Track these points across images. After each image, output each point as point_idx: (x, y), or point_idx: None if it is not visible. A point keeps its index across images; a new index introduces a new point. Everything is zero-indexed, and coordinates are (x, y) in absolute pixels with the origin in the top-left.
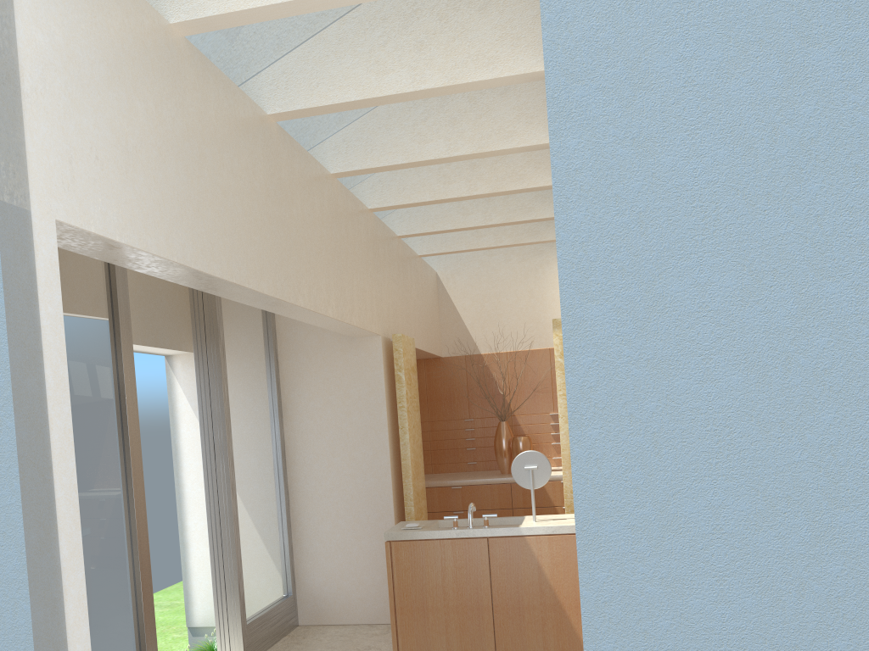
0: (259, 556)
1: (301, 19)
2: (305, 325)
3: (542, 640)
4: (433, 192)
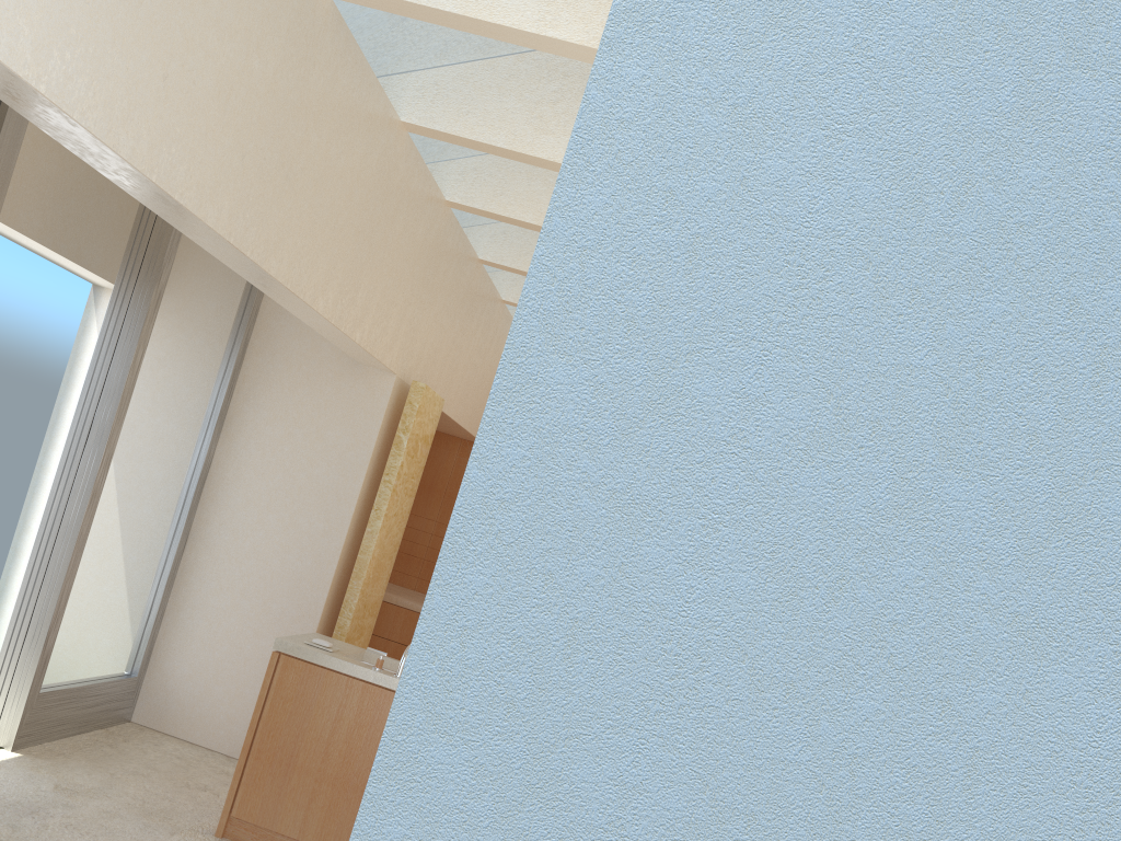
0: (103, 605)
1: None
2: (300, 321)
3: None
4: (538, 214)
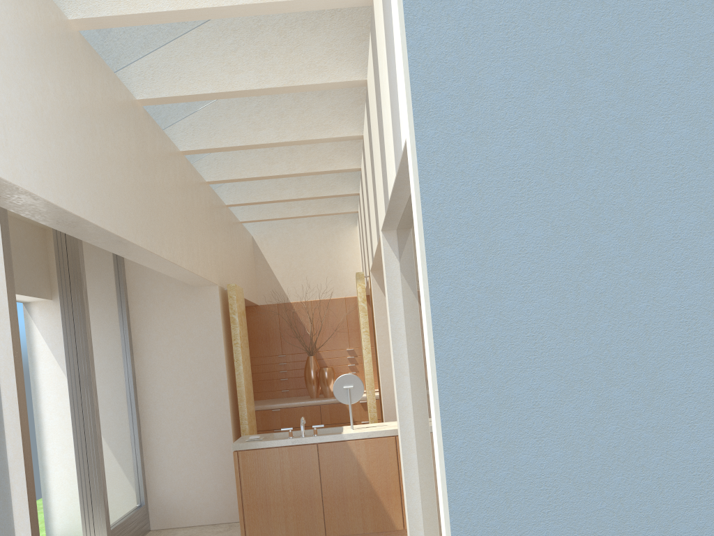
0: (118, 472)
1: (168, 24)
2: (152, 277)
3: (362, 522)
4: (259, 170)
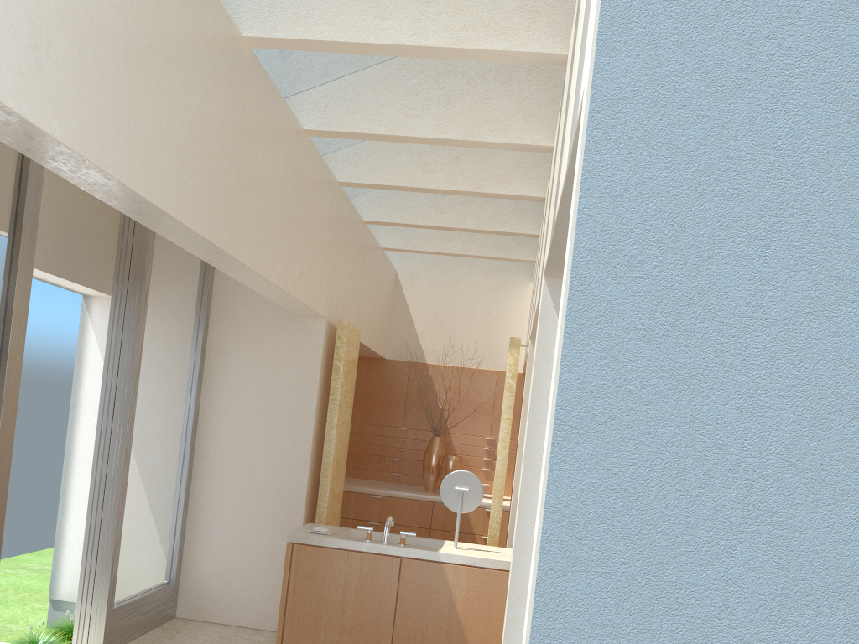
0: (144, 534)
1: None
2: (245, 292)
3: None
4: (410, 178)
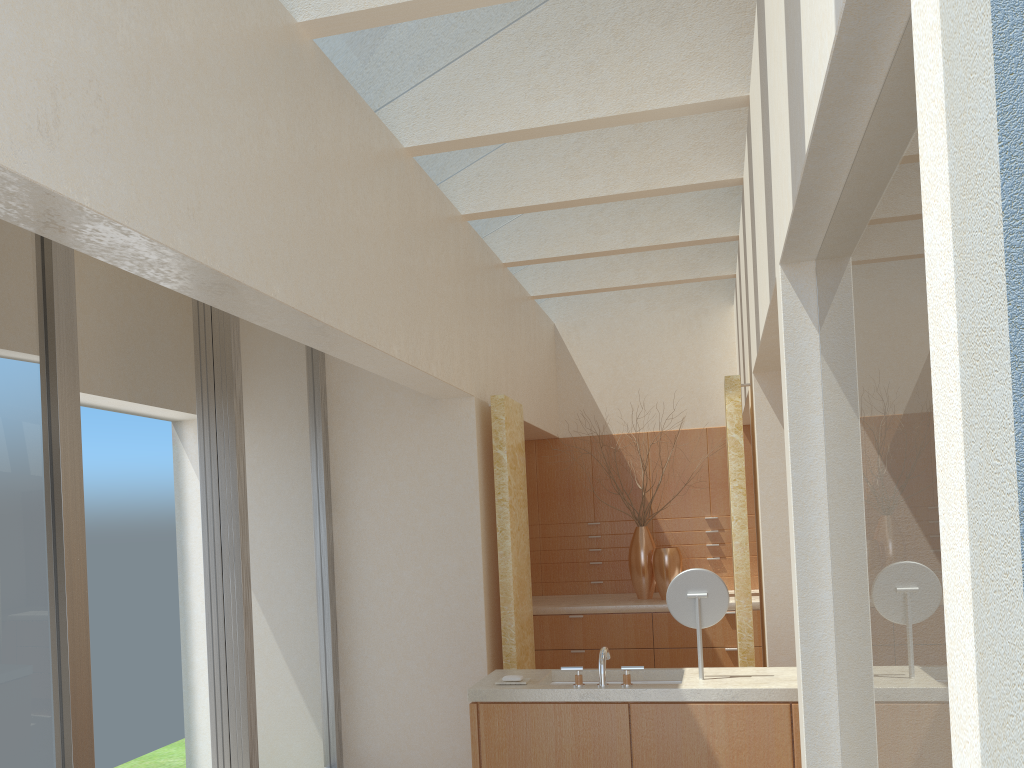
0: (287, 713)
1: None
2: (367, 381)
3: None
4: (554, 191)
